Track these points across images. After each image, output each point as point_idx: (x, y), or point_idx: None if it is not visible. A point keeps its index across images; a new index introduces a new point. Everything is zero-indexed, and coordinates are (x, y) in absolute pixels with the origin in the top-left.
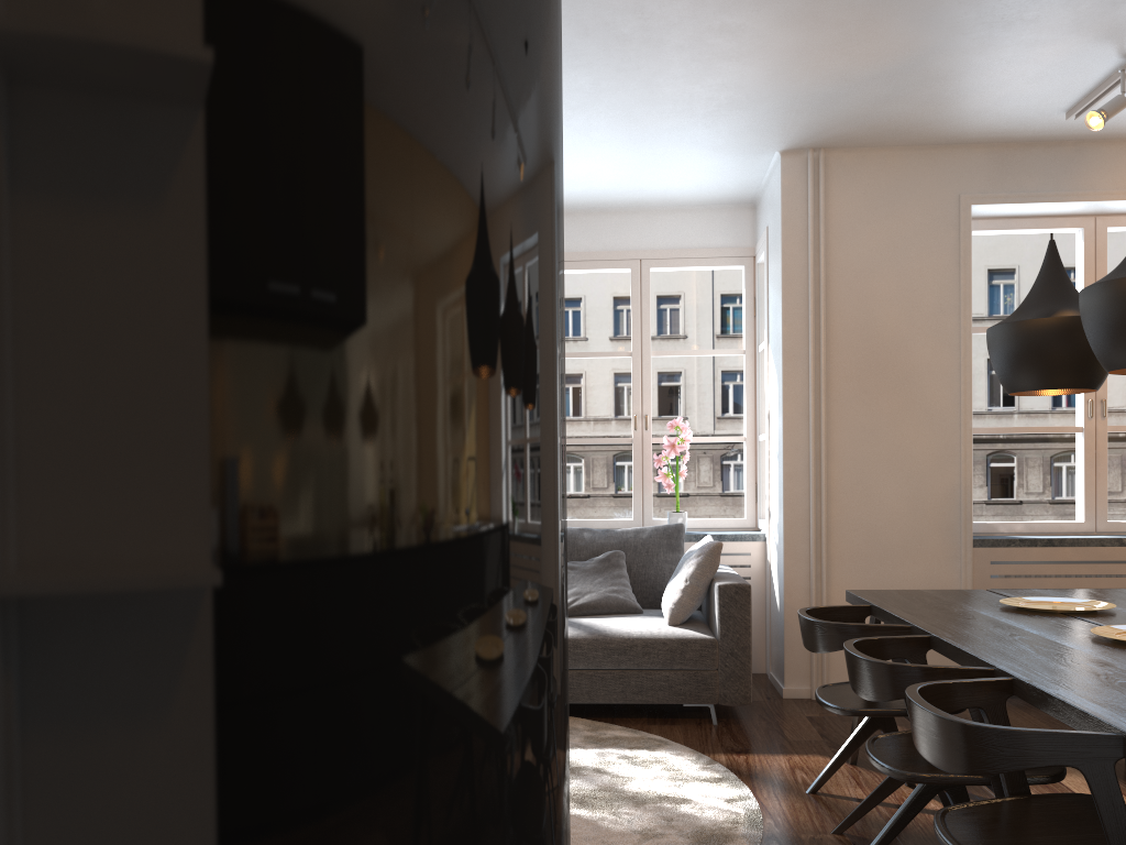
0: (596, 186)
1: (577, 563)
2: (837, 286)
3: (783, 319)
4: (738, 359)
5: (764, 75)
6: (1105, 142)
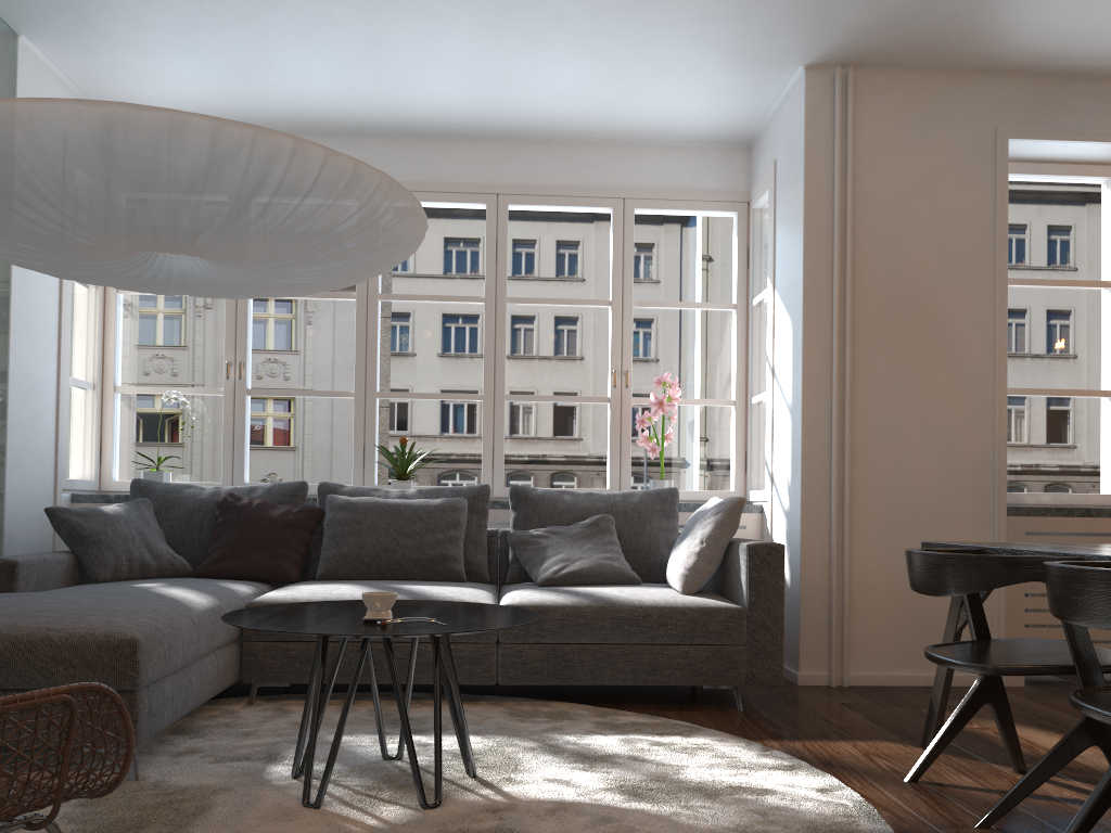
0: (585, 104)
1: (561, 528)
2: (864, 219)
3: (805, 253)
4: None
5: None
6: None
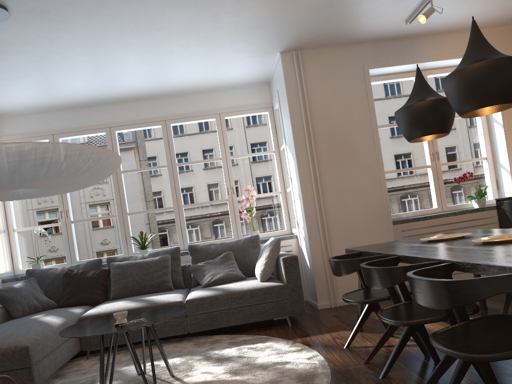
0: (194, 79)
1: (210, 260)
2: (315, 112)
3: (292, 130)
4: (261, 173)
5: (271, 9)
6: (421, 36)
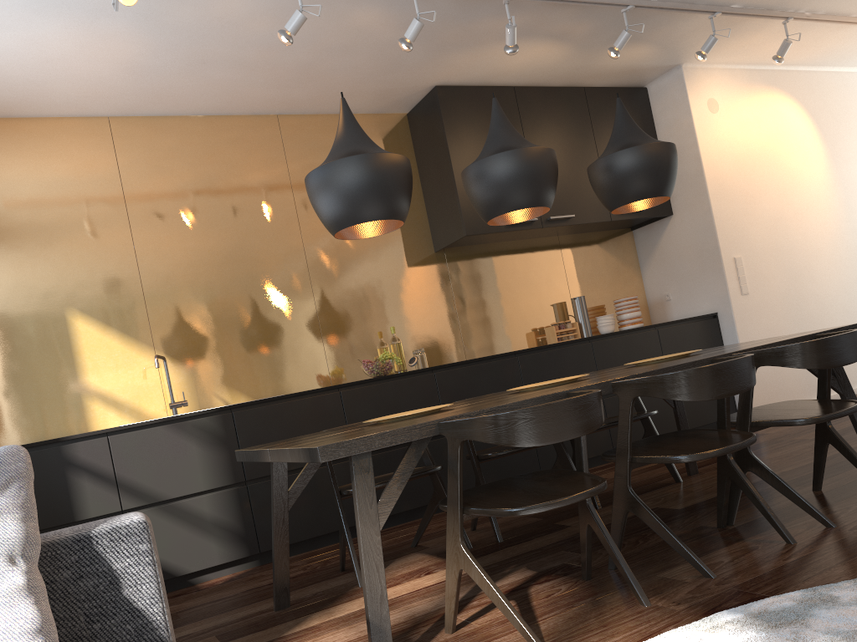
0: None
1: None
2: None
3: None
4: None
5: None
6: None
